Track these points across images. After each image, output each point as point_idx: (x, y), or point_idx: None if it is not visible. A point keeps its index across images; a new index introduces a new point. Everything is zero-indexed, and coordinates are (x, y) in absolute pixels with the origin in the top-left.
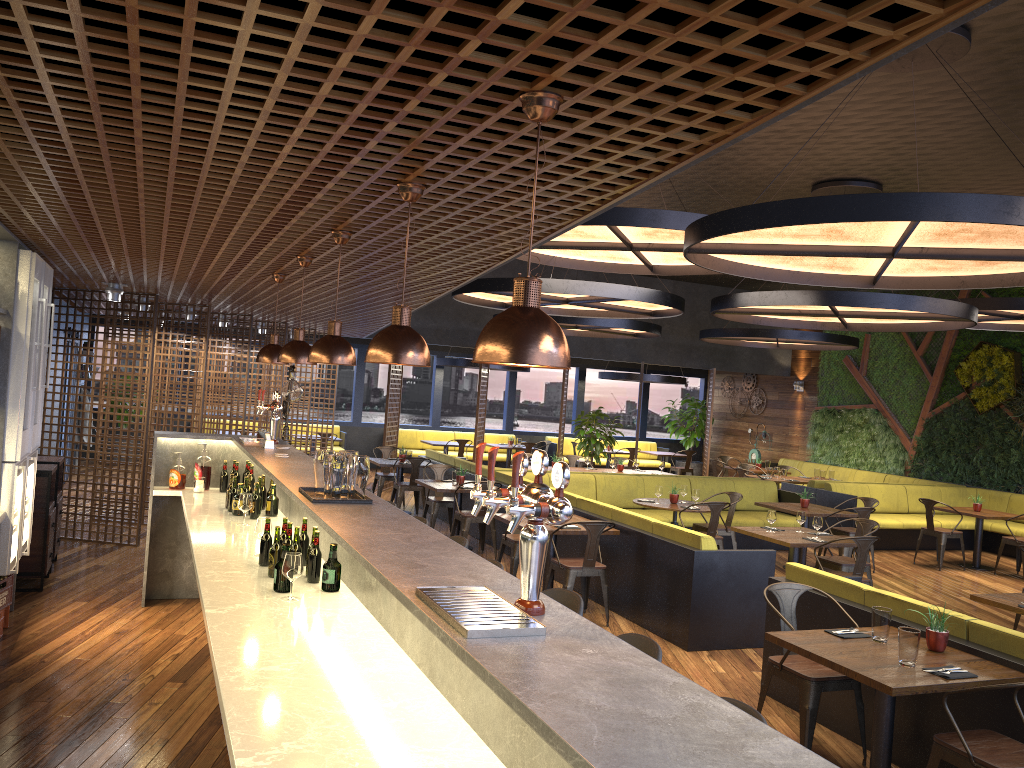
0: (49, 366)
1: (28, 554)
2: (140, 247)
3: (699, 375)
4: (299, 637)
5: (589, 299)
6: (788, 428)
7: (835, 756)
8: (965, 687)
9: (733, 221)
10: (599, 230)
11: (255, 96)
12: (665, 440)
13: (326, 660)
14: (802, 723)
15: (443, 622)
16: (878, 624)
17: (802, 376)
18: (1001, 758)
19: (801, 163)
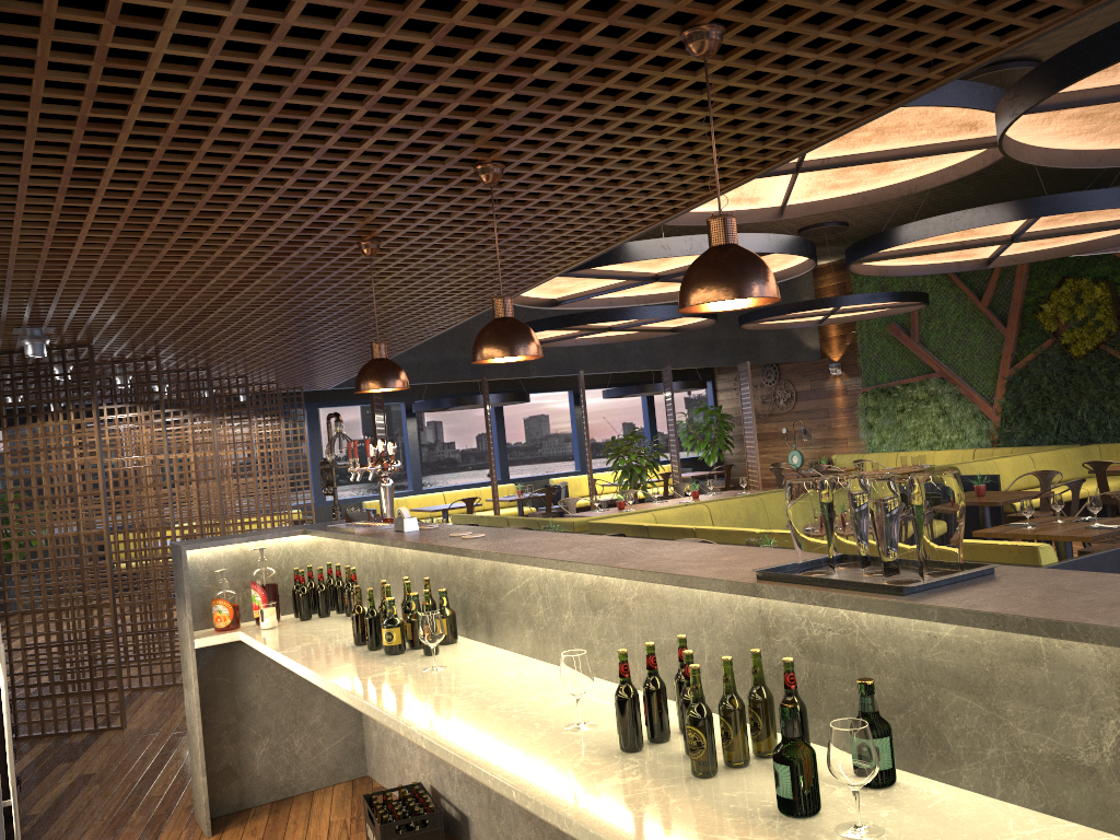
0: None
1: None
2: (163, 196)
3: (705, 378)
4: None
5: None
6: (830, 419)
7: None
8: None
9: None
10: None
11: None
12: (681, 460)
13: None
14: None
15: None
16: None
17: (837, 357)
18: None
19: None
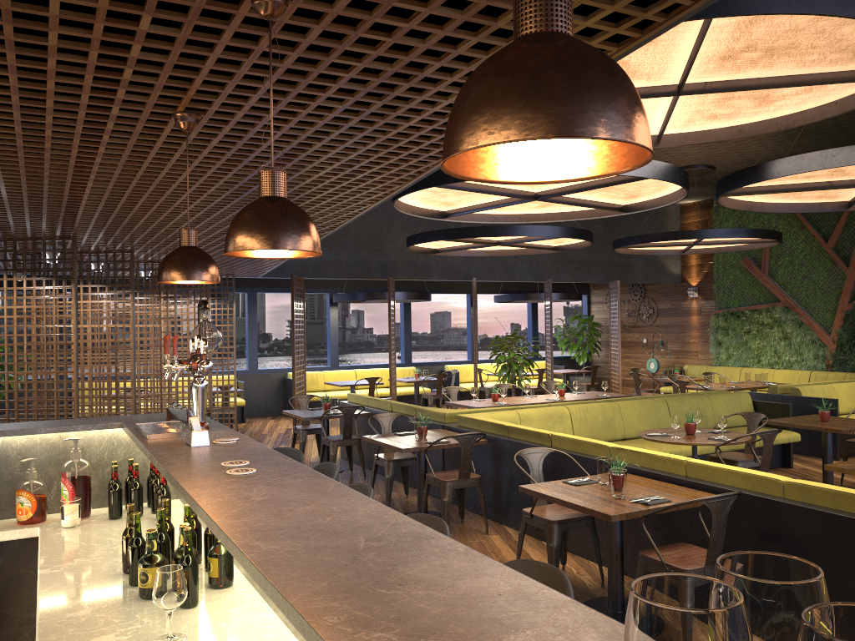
0: None
1: None
2: None
3: (582, 292)
4: None
5: (571, 189)
6: (684, 334)
7: None
8: None
9: None
10: (657, 56)
11: None
12: (556, 358)
13: None
14: None
15: None
16: None
17: (695, 282)
18: None
19: None
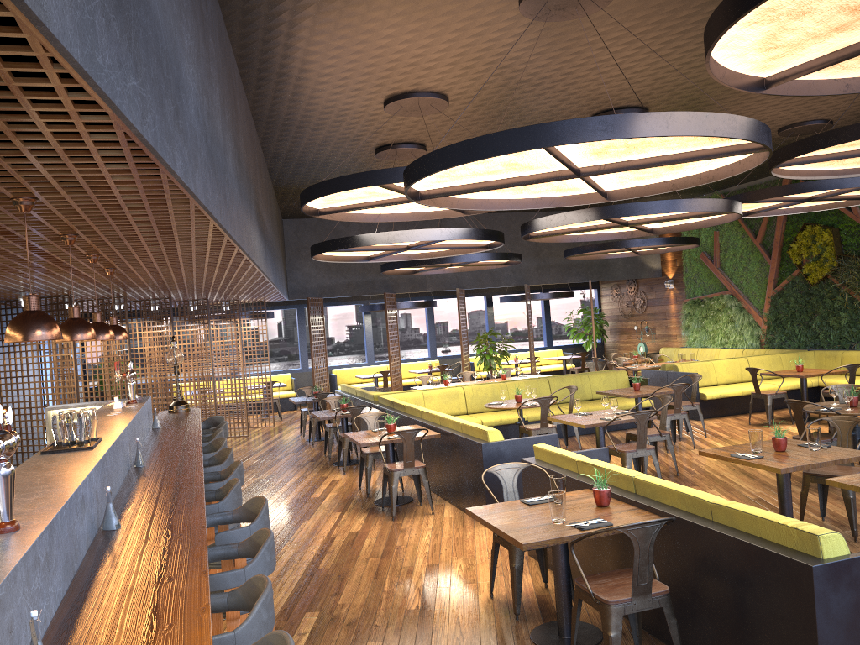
0: None
1: None
2: None
3: (592, 287)
4: None
5: (421, 244)
6: (666, 321)
7: (555, 603)
8: (597, 535)
9: (415, 171)
10: (385, 189)
11: None
12: (570, 346)
13: None
14: (512, 579)
15: None
16: (554, 490)
17: (671, 275)
18: (617, 592)
19: (565, 103)
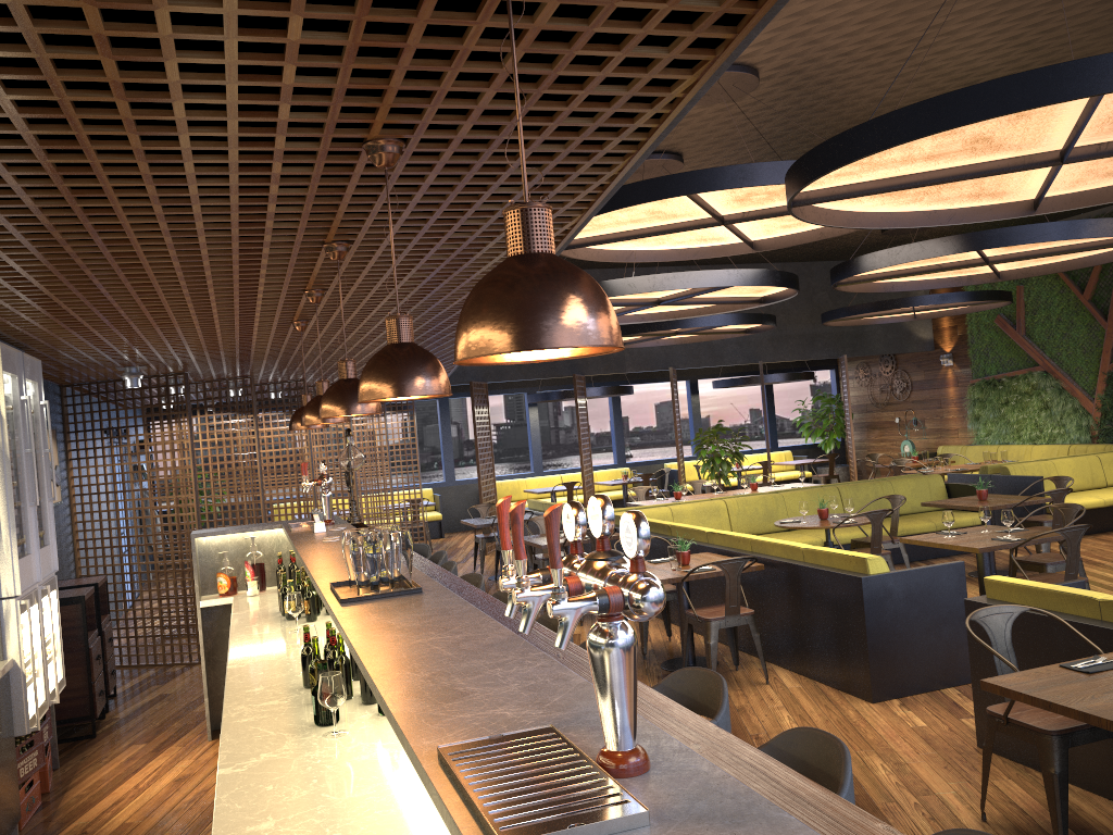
0: (53, 474)
1: (58, 701)
2: (120, 314)
3: (828, 366)
4: (336, 798)
5: (684, 295)
6: (942, 410)
7: (1099, 828)
8: None
9: (846, 148)
10: (680, 205)
11: (61, 4)
12: (801, 446)
13: (368, 834)
14: (1050, 793)
15: (470, 821)
16: None
17: (949, 348)
18: None
19: (914, 85)
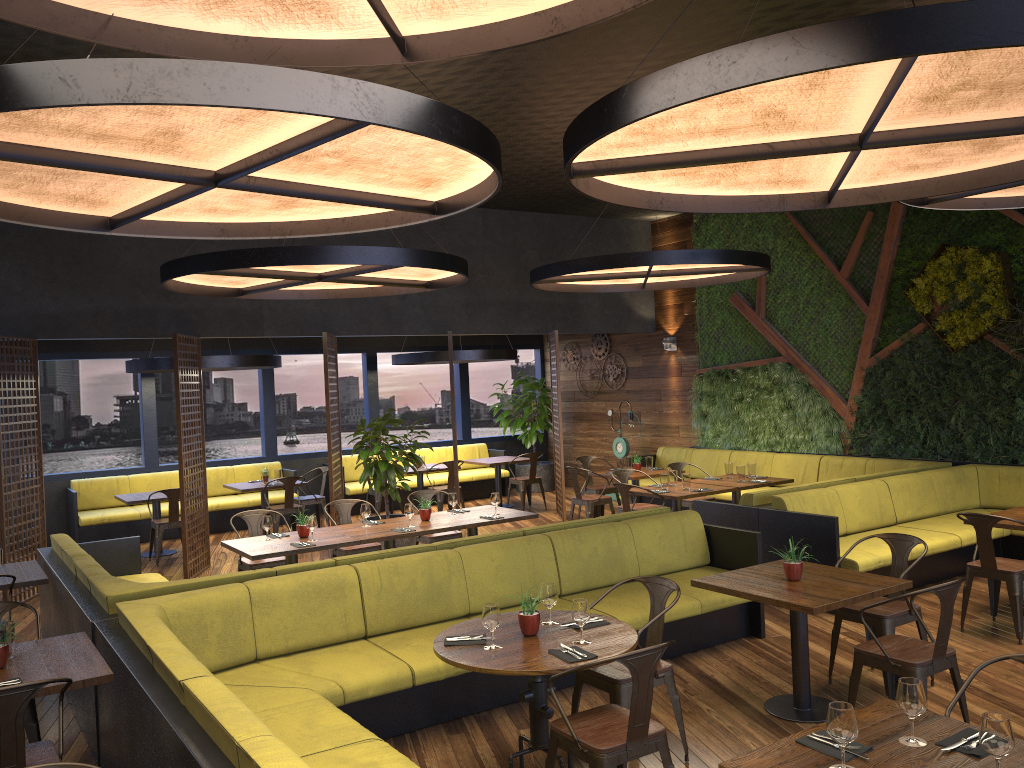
0: None
1: None
2: None
3: (532, 345)
4: None
5: (259, 160)
6: (662, 403)
7: None
8: None
9: None
10: None
11: None
12: (498, 438)
13: None
14: None
15: None
16: None
17: (673, 329)
18: None
19: None
